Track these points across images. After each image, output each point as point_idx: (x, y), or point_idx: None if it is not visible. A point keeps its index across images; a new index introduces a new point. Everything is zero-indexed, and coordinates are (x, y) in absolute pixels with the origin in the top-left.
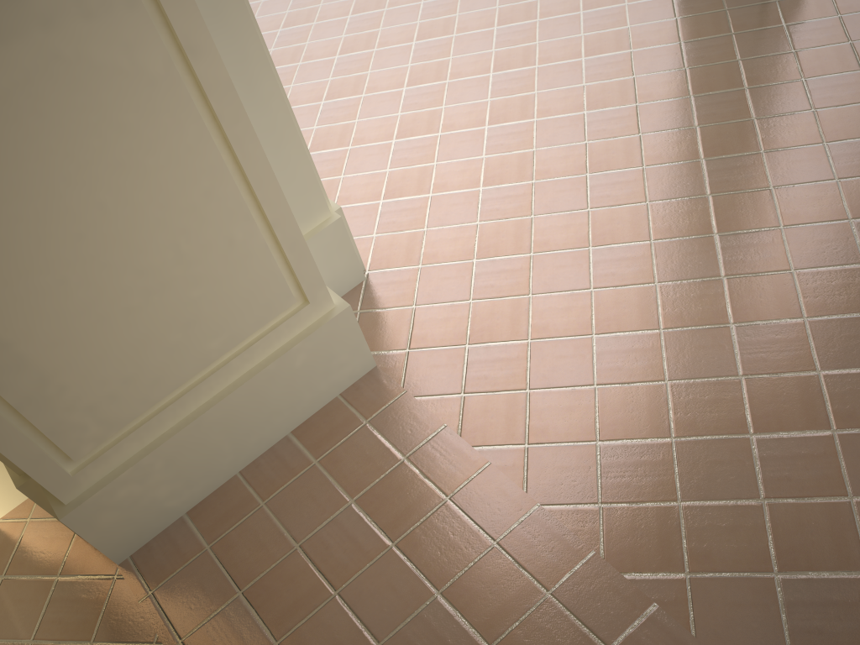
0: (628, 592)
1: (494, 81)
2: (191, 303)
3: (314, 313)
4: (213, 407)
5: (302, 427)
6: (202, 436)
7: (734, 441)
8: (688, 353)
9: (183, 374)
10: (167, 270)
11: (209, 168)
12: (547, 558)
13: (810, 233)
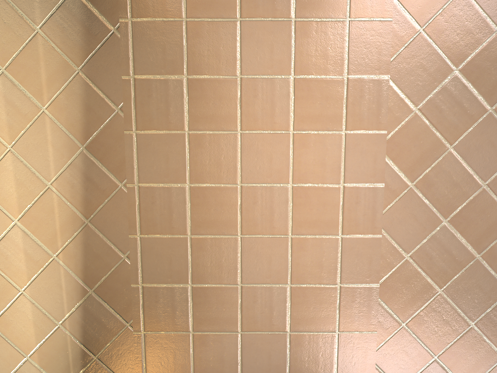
0: (378, 168)
1: None
2: None
3: None
4: None
5: None
6: None
7: None
8: None
9: None
10: None
11: None
12: (362, 112)
13: None
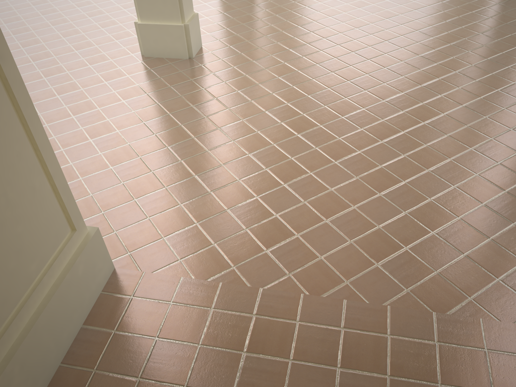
0: (330, 301)
1: (78, 119)
2: (17, 237)
3: (79, 237)
4: (42, 314)
5: (89, 318)
6: (38, 338)
7: (322, 225)
8: (275, 201)
9: (18, 294)
10: (2, 213)
11: (17, 137)
12: (284, 307)
13: (286, 143)
